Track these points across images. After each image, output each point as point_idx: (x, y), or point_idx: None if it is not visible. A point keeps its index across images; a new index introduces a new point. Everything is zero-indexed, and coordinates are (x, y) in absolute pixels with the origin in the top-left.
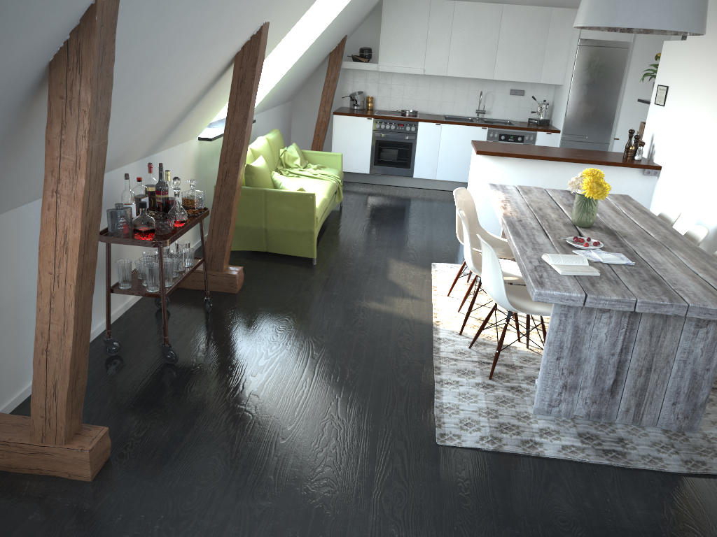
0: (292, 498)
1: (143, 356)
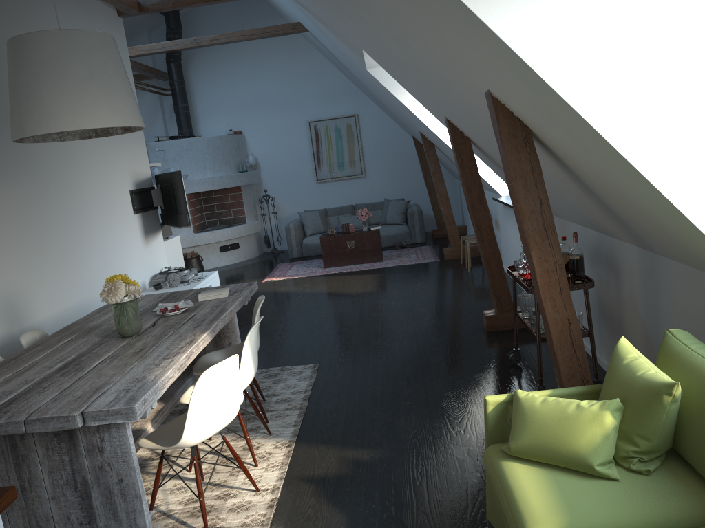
0: (390, 338)
1: None
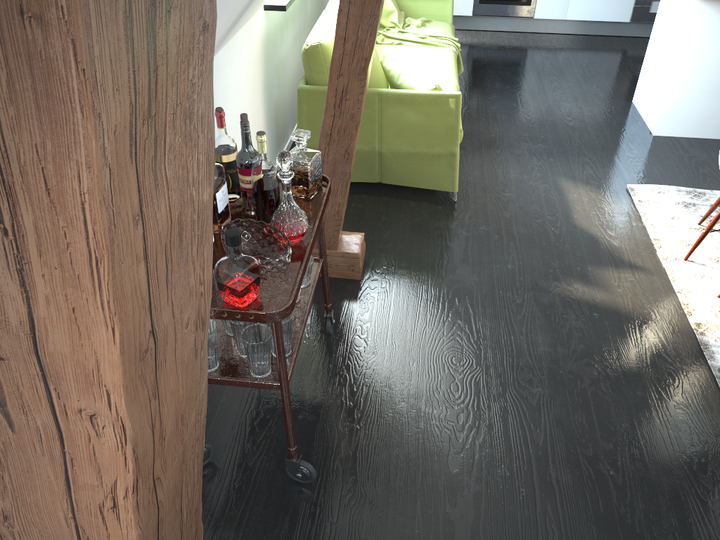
0: None
1: (250, 464)
